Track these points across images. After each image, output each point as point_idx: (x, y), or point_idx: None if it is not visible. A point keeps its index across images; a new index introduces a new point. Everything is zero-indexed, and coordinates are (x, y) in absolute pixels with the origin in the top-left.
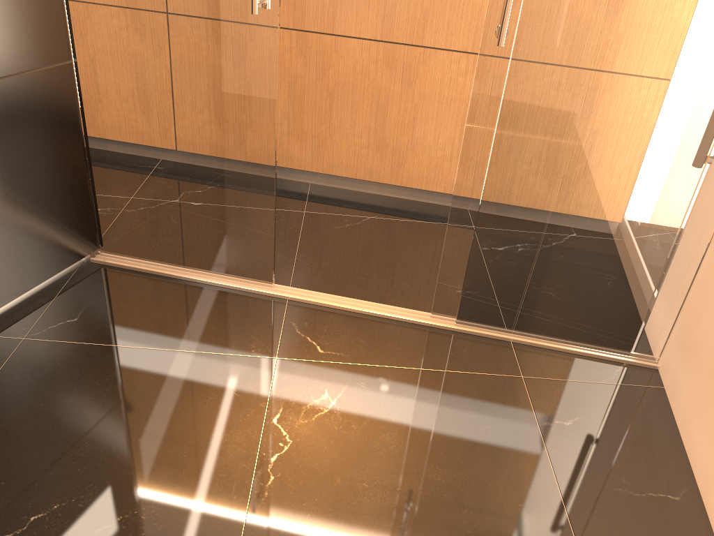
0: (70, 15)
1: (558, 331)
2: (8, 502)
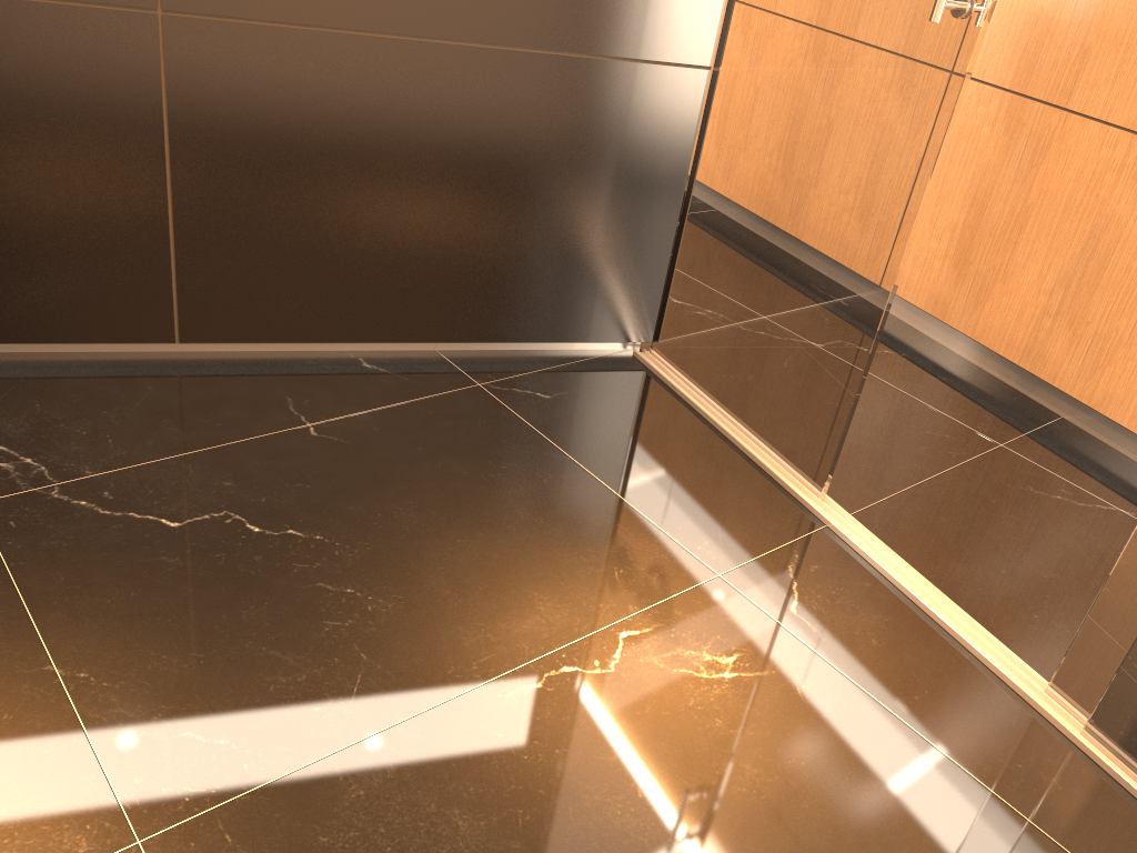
0: (729, 4)
1: None
2: (291, 504)
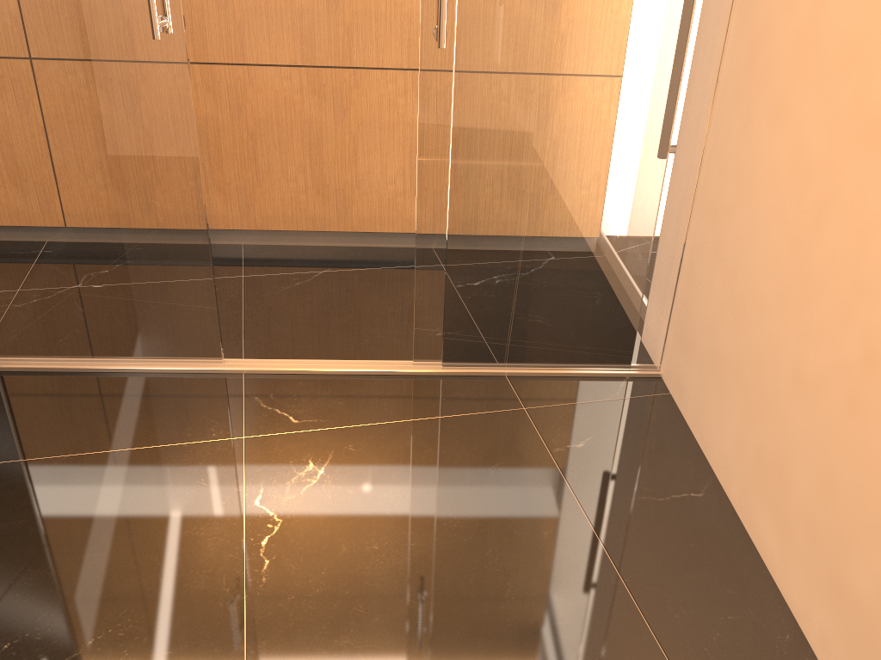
0: None
1: (554, 355)
2: None
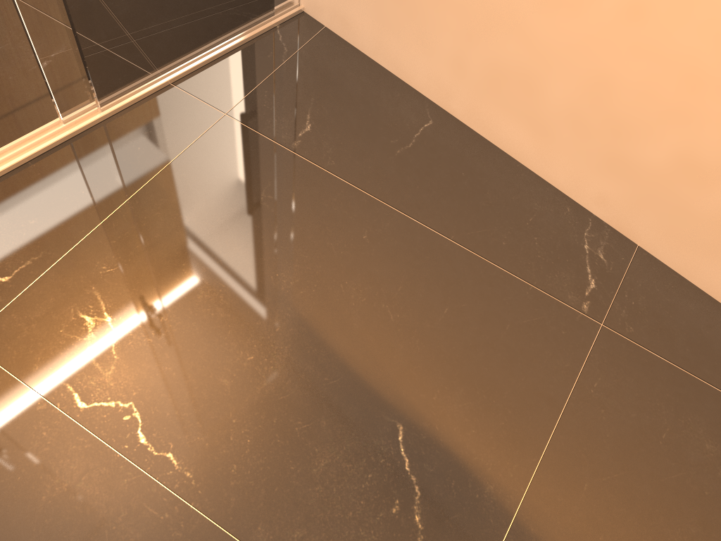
0: None
1: (209, 36)
2: None
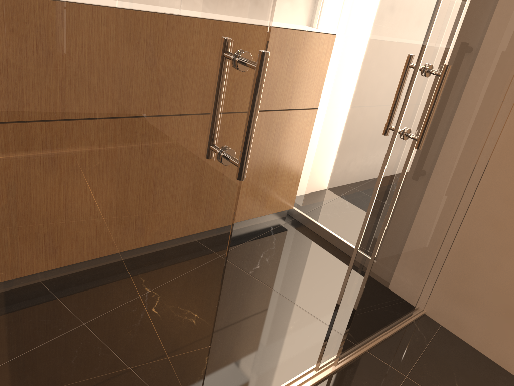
0: None
1: (389, 325)
2: None
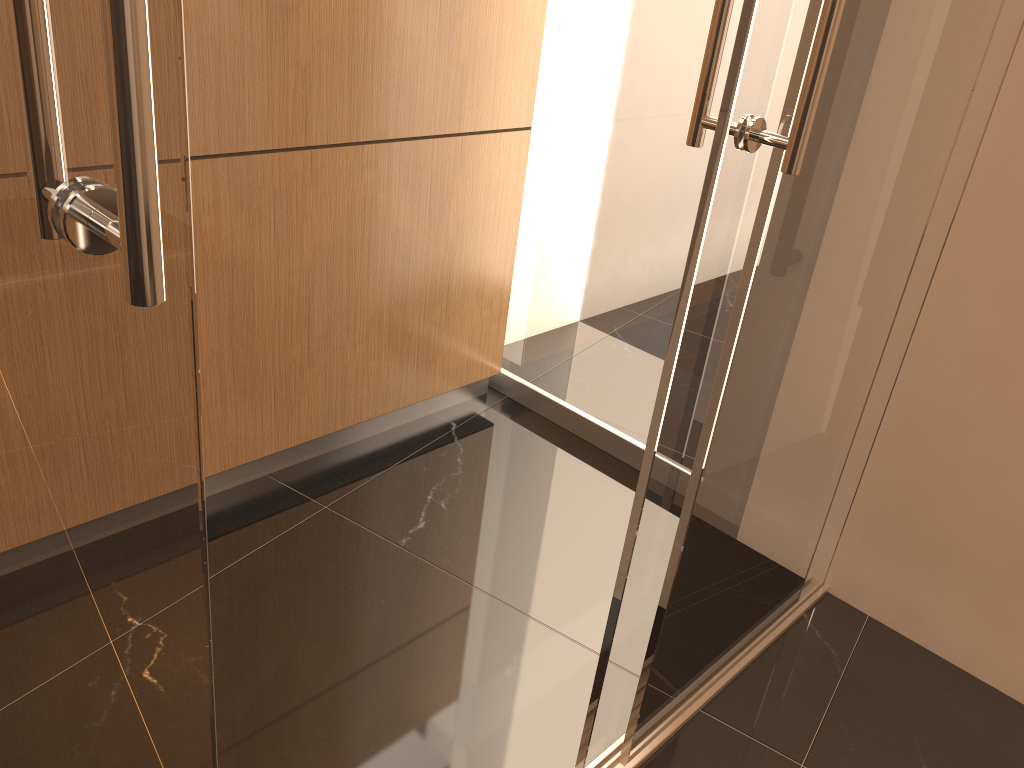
0: None
1: (747, 637)
2: None
